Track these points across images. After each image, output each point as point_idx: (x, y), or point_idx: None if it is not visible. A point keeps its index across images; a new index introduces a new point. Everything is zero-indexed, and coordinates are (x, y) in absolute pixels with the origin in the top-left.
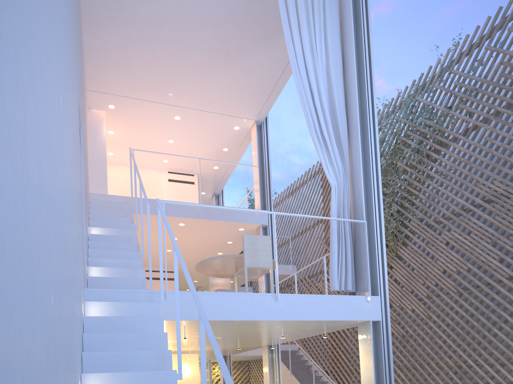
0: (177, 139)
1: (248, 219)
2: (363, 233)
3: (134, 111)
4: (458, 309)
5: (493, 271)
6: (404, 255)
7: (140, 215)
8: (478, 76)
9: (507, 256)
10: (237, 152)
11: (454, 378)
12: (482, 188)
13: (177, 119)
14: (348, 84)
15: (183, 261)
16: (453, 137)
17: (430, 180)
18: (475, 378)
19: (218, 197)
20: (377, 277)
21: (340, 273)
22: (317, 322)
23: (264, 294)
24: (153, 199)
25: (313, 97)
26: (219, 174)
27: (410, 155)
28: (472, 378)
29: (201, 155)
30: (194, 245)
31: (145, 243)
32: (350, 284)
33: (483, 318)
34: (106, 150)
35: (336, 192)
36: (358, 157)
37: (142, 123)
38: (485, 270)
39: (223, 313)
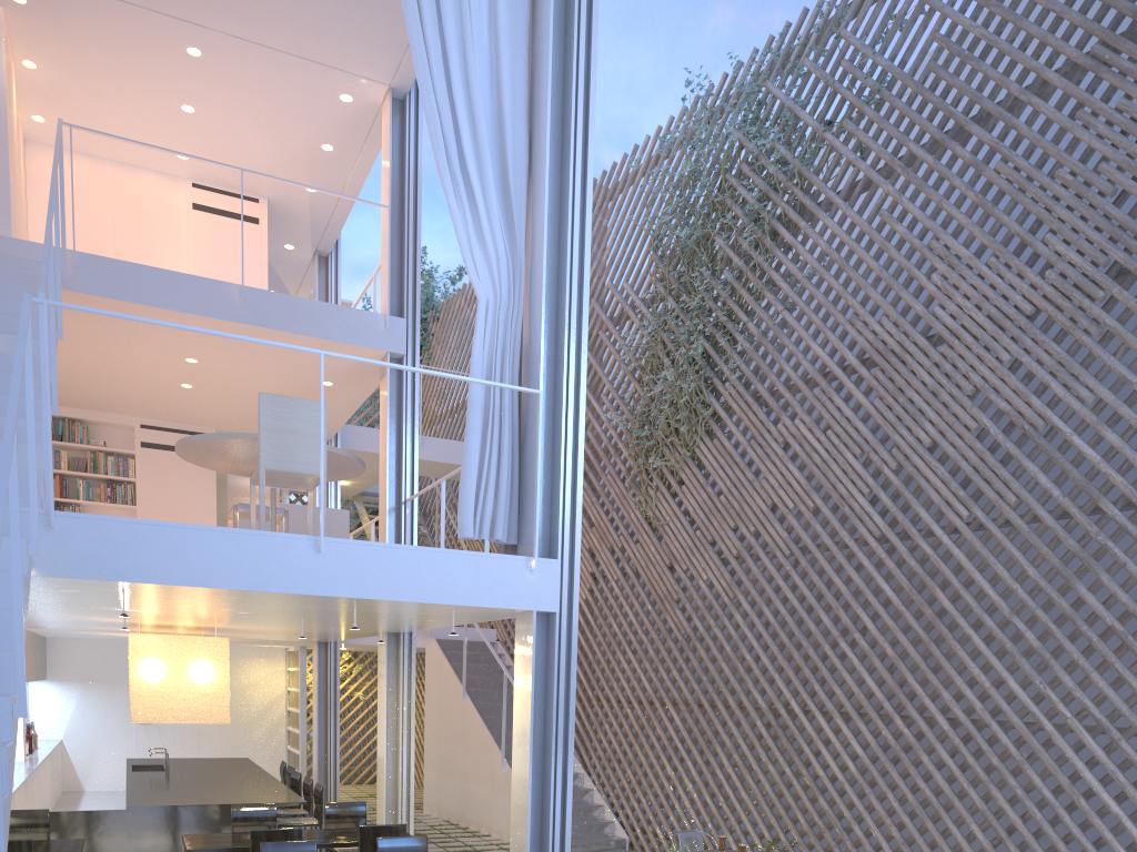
0: (203, 106)
1: (357, 336)
2: (536, 417)
3: (80, 20)
4: (786, 592)
5: (856, 519)
6: (707, 458)
7: (88, 298)
8: (889, 57)
9: (884, 491)
10: (357, 157)
11: (763, 734)
12: (860, 330)
13: (194, 56)
14: (538, 52)
15: (6, 468)
16: (827, 199)
17: (772, 294)
18: (797, 738)
19: (327, 261)
20: (559, 519)
21: (486, 501)
22: (419, 604)
23: (290, 535)
24: (122, 262)
25: (450, 75)
26: (321, 205)
27: (744, 225)
28: (795, 739)
29: (269, 153)
30: (244, 380)
31: (121, 363)
32: (503, 527)
33: (827, 618)
34: (27, 109)
35: (489, 314)
36: (541, 238)
37: (105, 53)
38: (844, 515)
39: (190, 570)
